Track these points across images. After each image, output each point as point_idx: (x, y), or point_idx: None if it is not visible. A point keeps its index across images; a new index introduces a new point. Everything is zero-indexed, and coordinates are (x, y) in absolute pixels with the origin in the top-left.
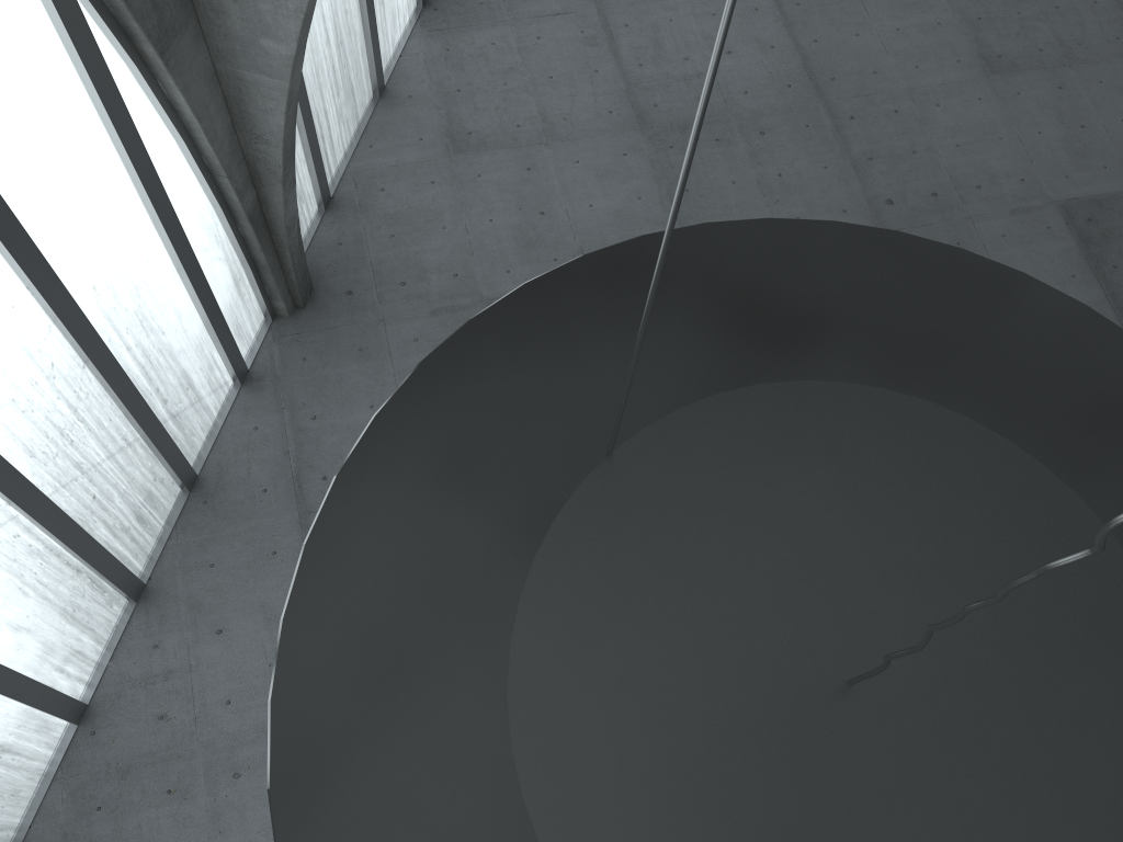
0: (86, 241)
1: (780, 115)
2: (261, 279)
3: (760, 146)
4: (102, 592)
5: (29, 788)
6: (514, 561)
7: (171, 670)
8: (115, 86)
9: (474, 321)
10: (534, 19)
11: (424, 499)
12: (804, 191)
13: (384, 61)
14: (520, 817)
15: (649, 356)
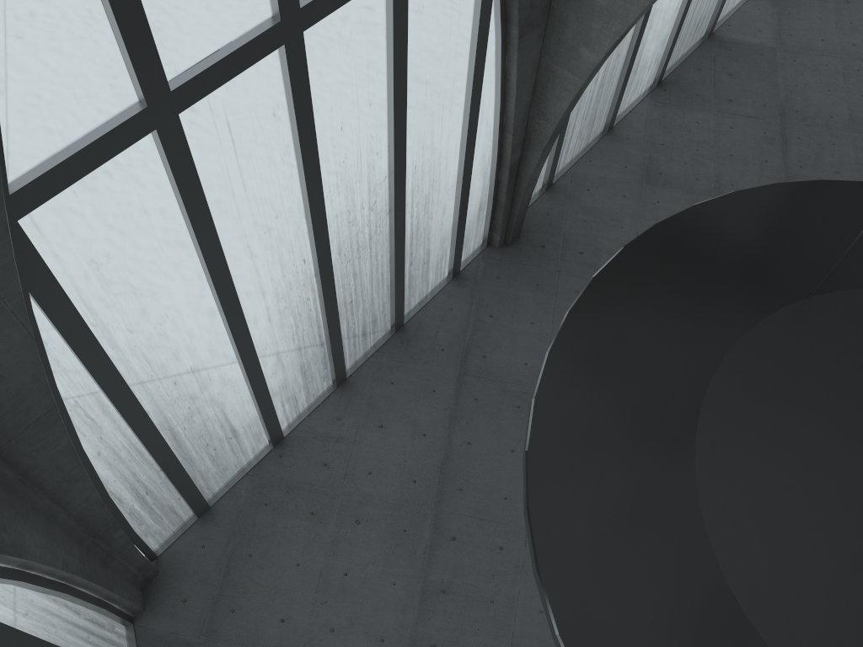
0: (426, 135)
1: None
2: (494, 214)
3: None
4: (324, 368)
5: (231, 471)
6: (726, 335)
7: (342, 437)
8: (486, 46)
9: (736, 193)
10: (732, 115)
11: (676, 279)
12: None
13: (618, 111)
14: (689, 480)
15: (853, 251)
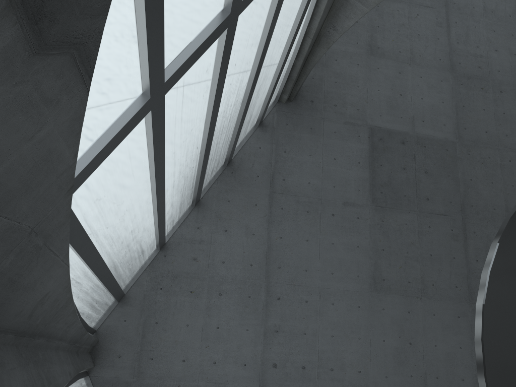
0: (270, 51)
1: (510, 86)
2: (285, 84)
3: (499, 97)
4: (190, 198)
5: (136, 271)
6: None
7: (202, 240)
8: None
9: None
10: (418, 5)
11: None
12: (512, 124)
13: None
14: None
15: None
